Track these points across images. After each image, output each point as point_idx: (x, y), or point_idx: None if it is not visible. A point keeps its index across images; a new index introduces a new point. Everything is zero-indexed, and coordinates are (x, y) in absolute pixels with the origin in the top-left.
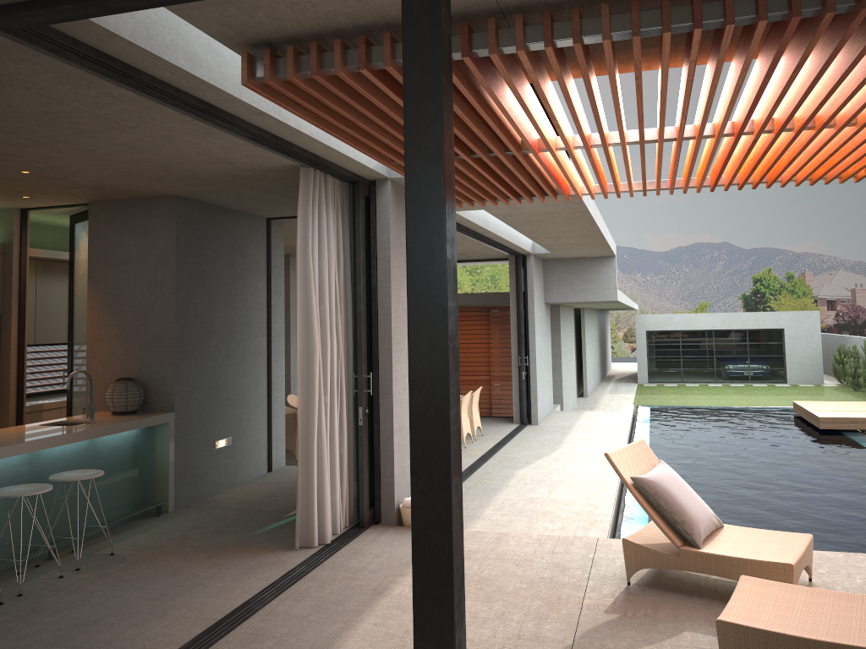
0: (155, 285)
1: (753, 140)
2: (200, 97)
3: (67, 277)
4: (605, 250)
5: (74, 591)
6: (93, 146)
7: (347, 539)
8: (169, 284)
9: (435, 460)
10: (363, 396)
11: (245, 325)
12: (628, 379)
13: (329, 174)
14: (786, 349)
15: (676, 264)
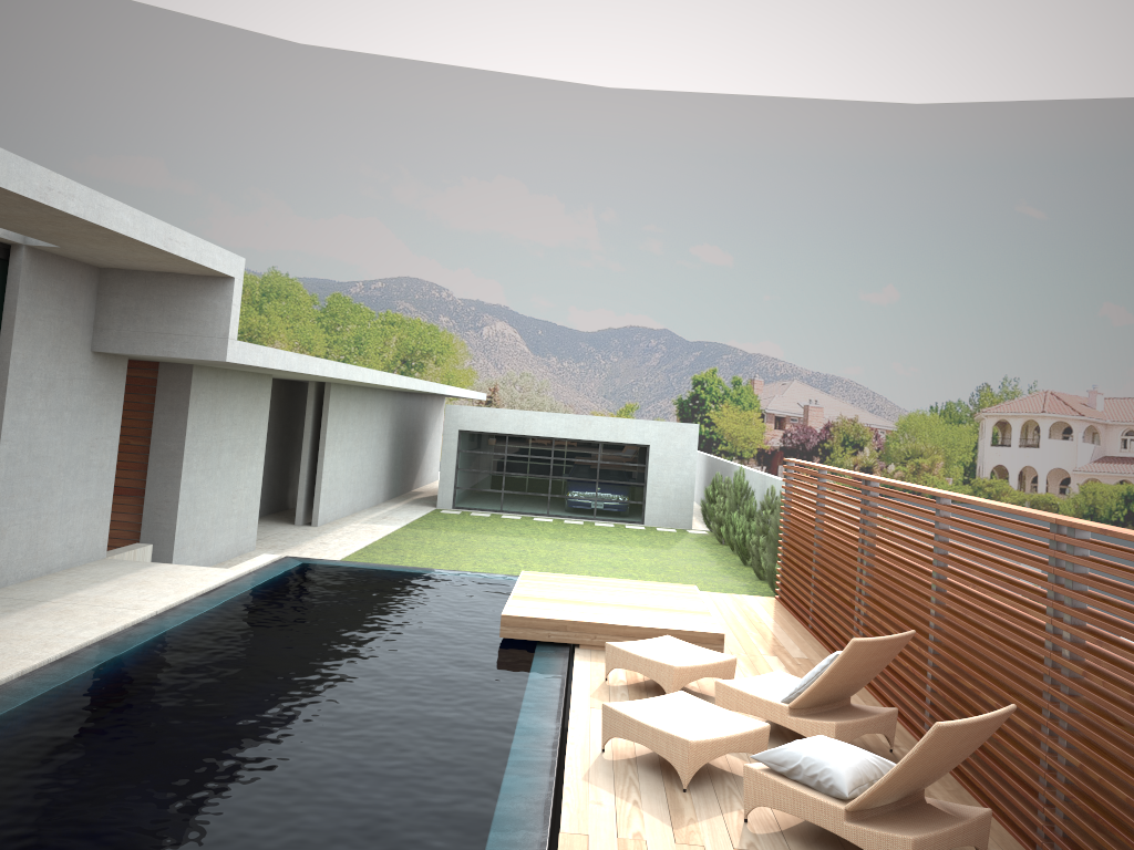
0: None
1: None
2: None
3: None
4: (167, 255)
5: None
6: None
7: None
8: None
9: None
10: None
11: None
12: (433, 501)
13: None
14: (649, 475)
15: (602, 351)
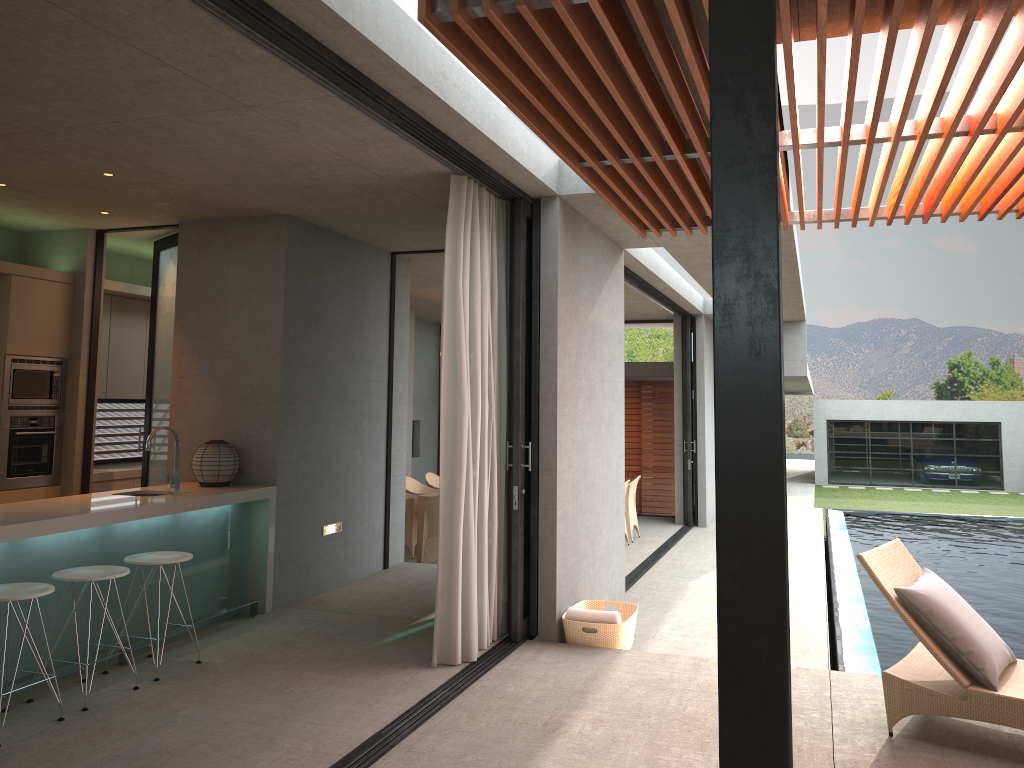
0: (257, 326)
1: None
2: (346, 59)
3: (146, 319)
4: (795, 312)
5: (154, 707)
6: (197, 136)
7: (497, 657)
8: (275, 325)
9: (759, 527)
10: (519, 472)
11: (362, 383)
12: (802, 479)
13: (485, 185)
14: (1004, 448)
15: (853, 344)
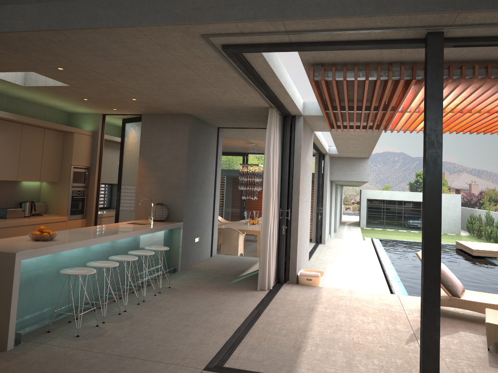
0: (176, 158)
1: (497, 116)
2: (263, 79)
3: (112, 150)
4: (367, 154)
5: (168, 301)
6: (184, 92)
7: (278, 288)
8: (183, 158)
9: (434, 239)
10: (285, 220)
11: (207, 181)
12: (354, 224)
13: (279, 112)
14: (442, 214)
15: (374, 163)
